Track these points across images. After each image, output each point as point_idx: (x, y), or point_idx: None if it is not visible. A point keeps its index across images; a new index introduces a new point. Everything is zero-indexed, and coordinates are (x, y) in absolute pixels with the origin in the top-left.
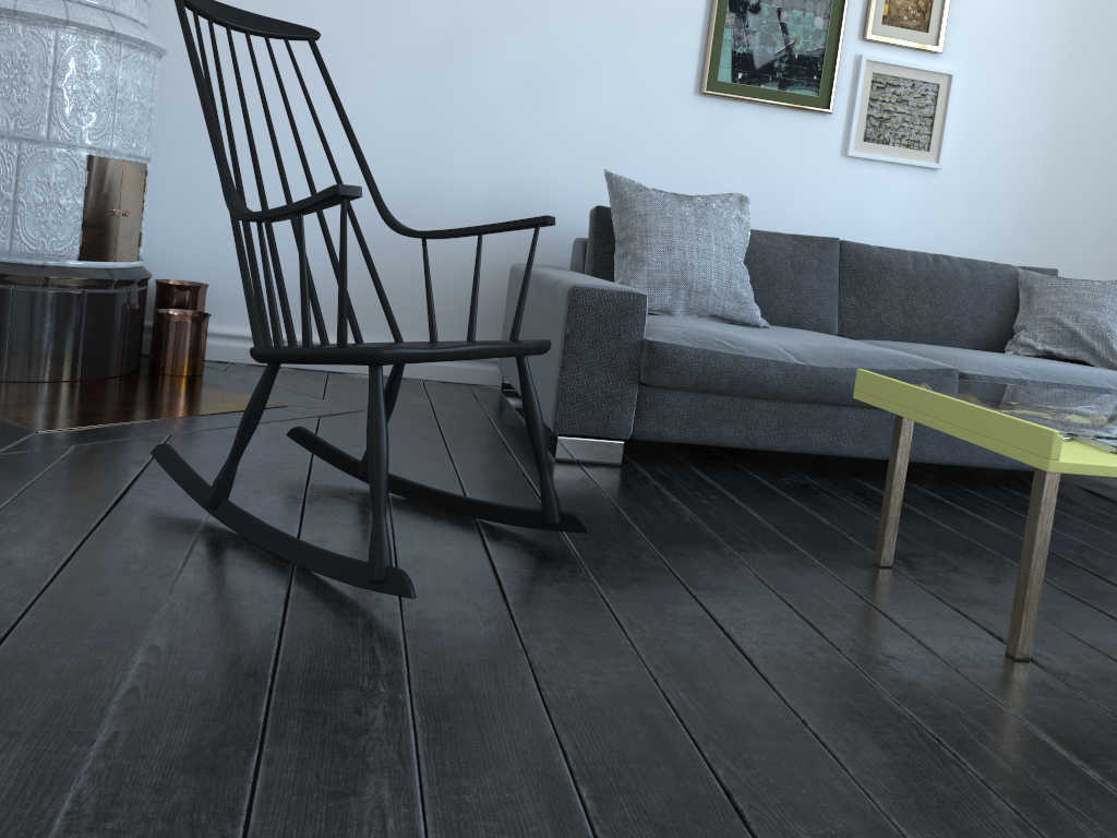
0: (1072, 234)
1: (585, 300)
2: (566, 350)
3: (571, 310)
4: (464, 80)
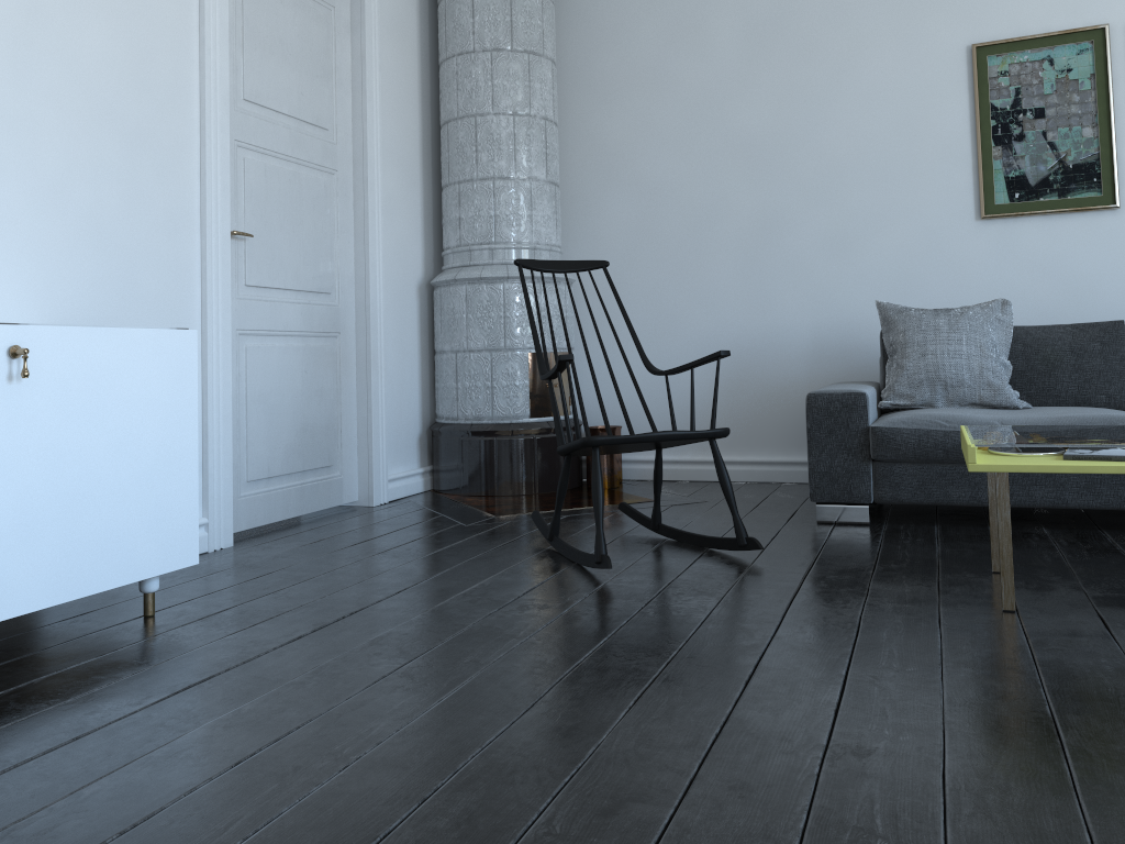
0: None
1: (817, 402)
2: (809, 440)
3: (807, 410)
4: (779, 251)
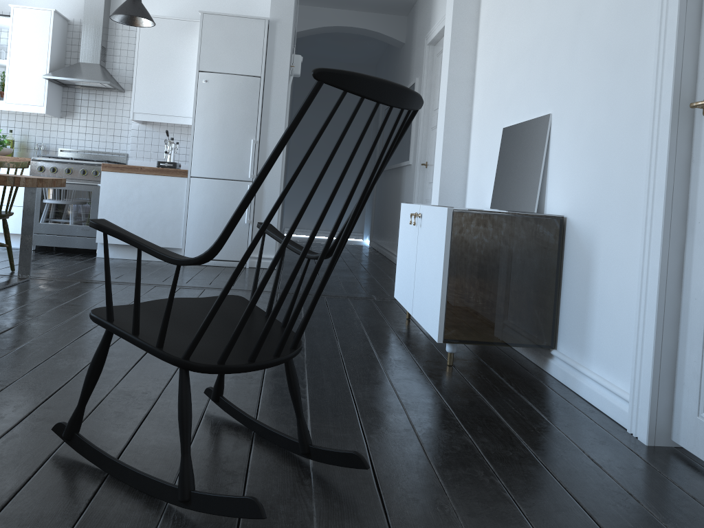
0: None
1: None
2: None
3: None
4: None
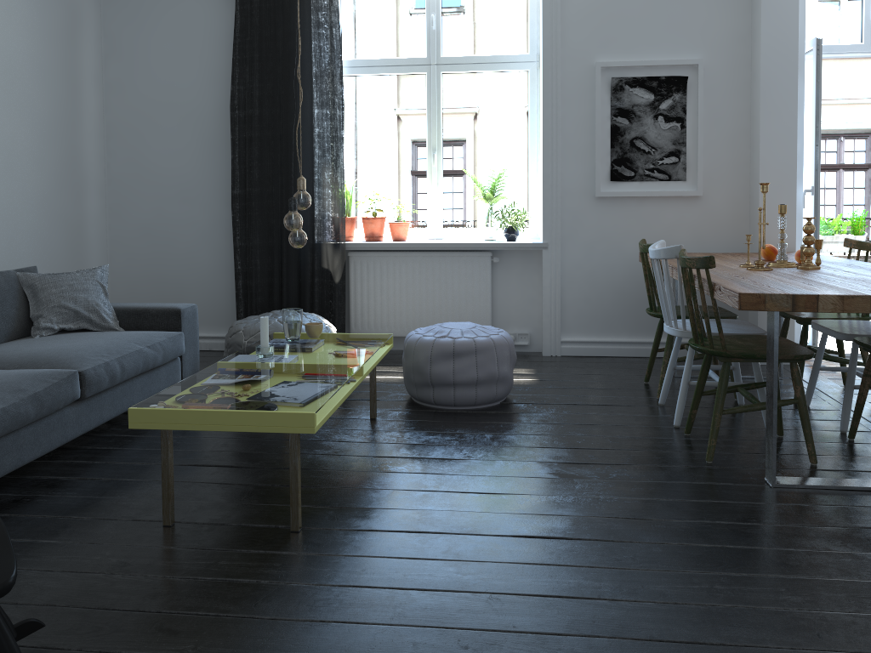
0: (17, 232)
1: None
2: None
3: None
4: None
